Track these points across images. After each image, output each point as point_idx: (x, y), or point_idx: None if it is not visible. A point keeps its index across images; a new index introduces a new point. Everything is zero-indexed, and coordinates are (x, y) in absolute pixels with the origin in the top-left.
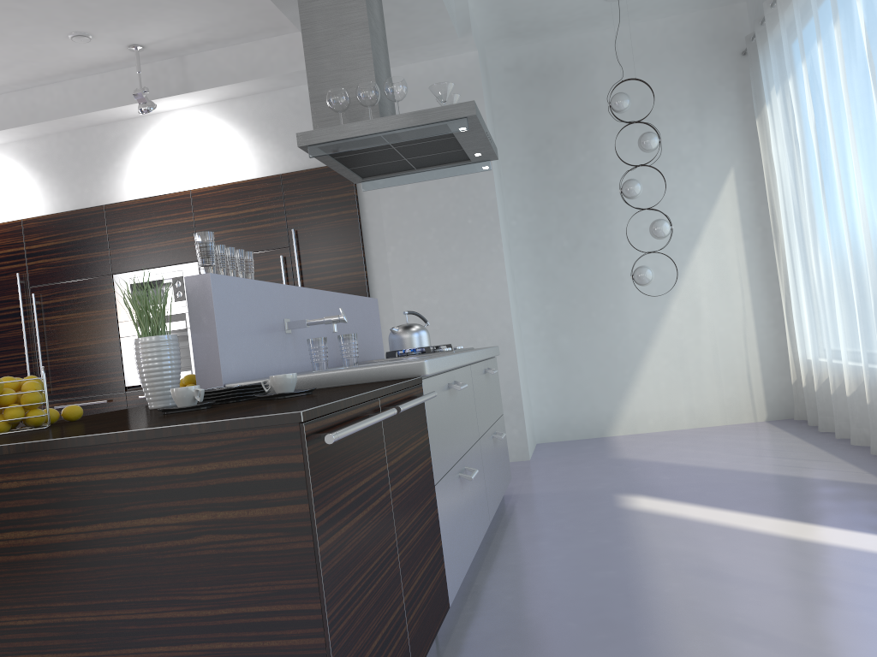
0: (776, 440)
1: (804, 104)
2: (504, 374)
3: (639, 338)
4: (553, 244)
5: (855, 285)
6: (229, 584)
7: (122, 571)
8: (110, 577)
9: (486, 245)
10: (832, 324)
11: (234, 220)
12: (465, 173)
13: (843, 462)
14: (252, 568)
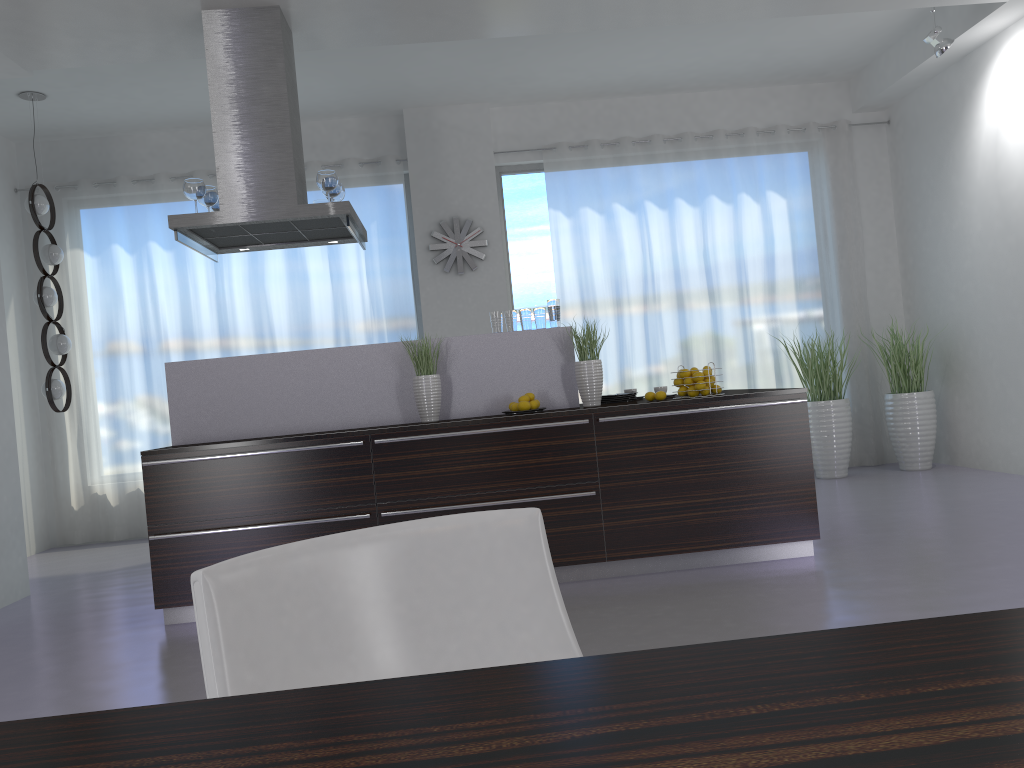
0: None
1: (185, 274)
2: (12, 487)
3: None
4: None
5: None
6: None
7: None
8: None
9: None
10: None
11: None
12: (211, 257)
13: None
14: None
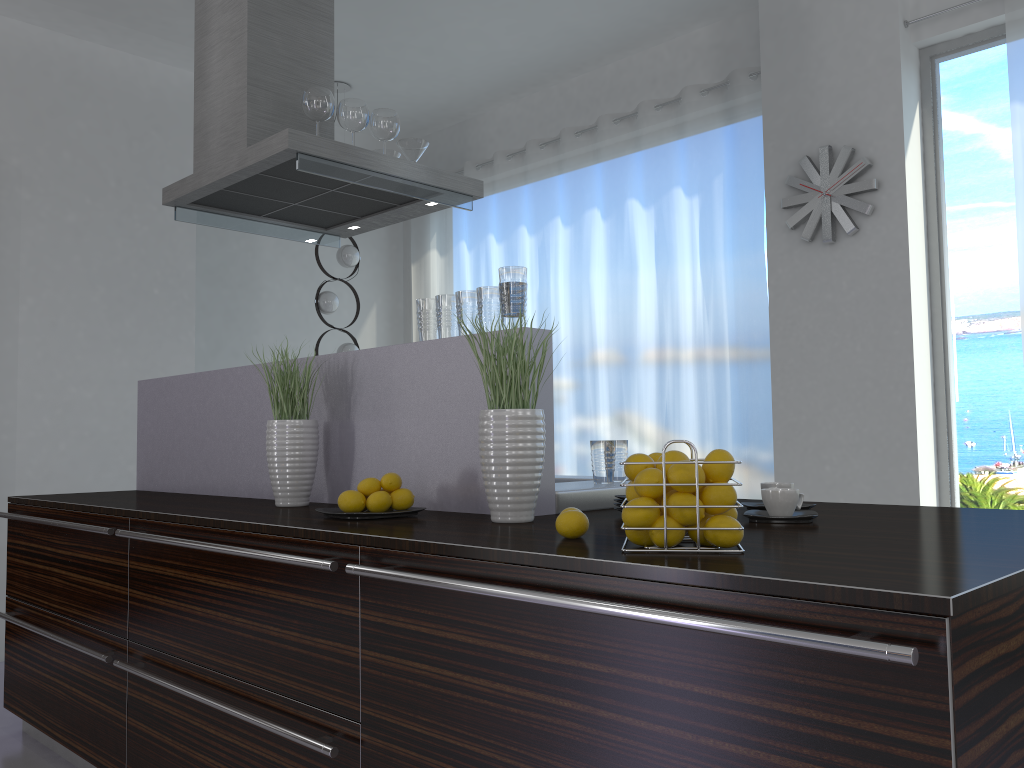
0: None
1: None
2: None
3: None
4: None
5: (577, 444)
6: None
7: None
8: None
9: (174, 330)
10: None
11: None
12: (312, 242)
13: None
14: None
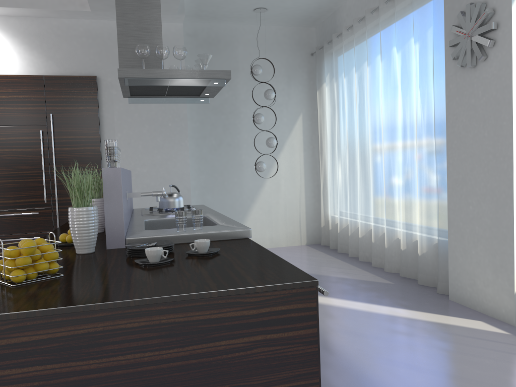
0: (320, 256)
1: (351, 92)
2: None
3: (248, 198)
4: (207, 141)
5: (373, 186)
6: (271, 374)
7: (206, 372)
8: (198, 376)
9: (179, 140)
10: (353, 201)
11: (4, 101)
12: (194, 102)
13: (362, 270)
14: (284, 364)
